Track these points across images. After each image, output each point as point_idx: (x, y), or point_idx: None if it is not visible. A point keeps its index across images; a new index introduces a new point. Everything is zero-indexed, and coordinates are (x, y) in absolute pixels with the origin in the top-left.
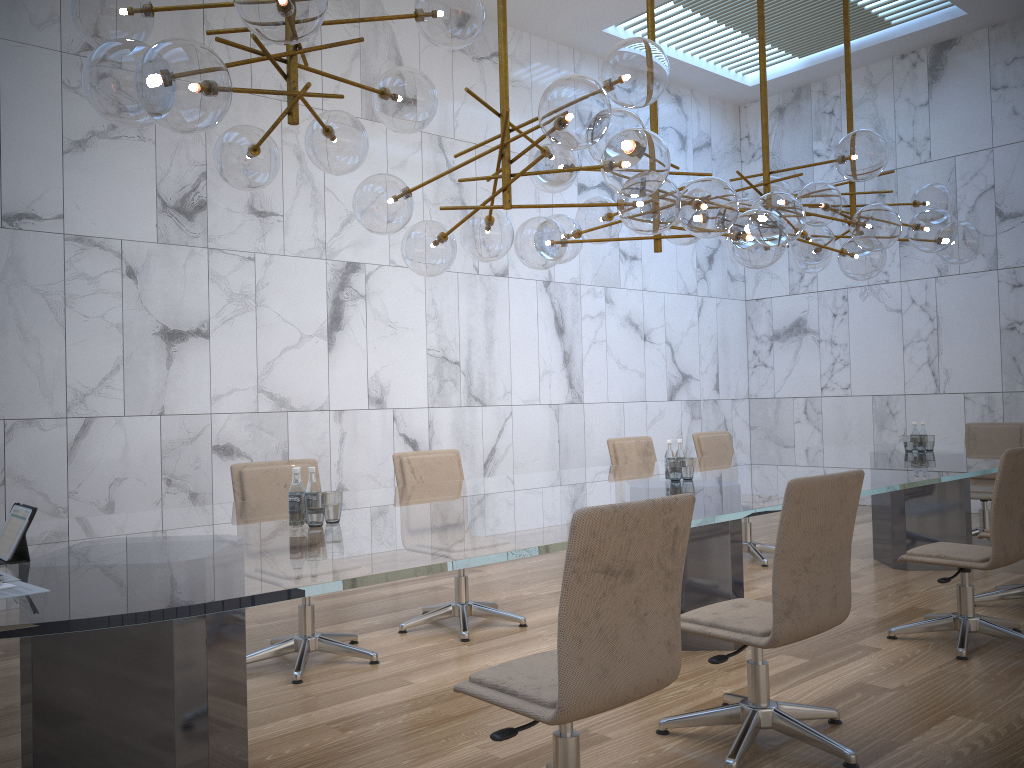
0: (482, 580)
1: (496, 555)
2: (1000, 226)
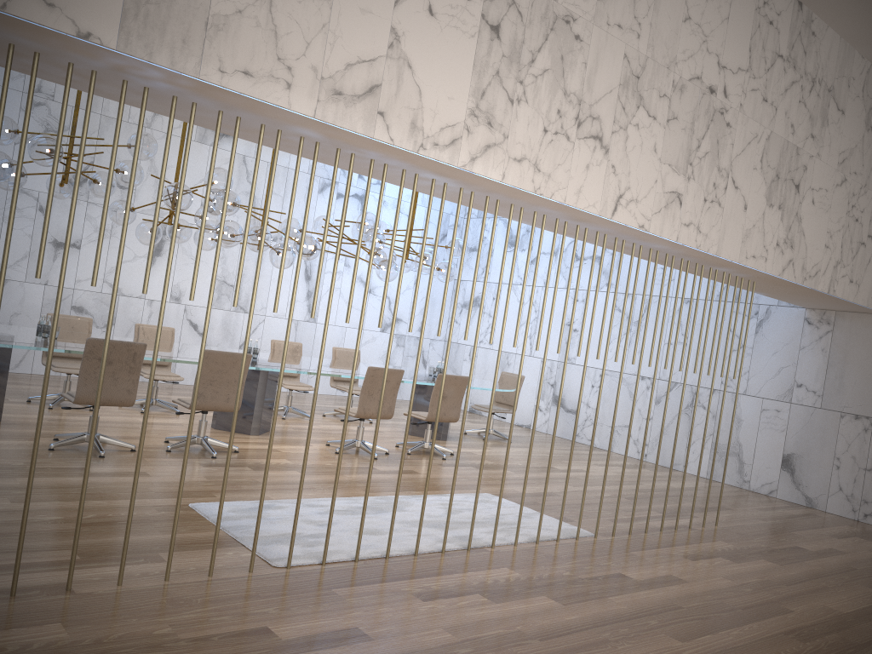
0: None
1: (77, 351)
2: (575, 263)
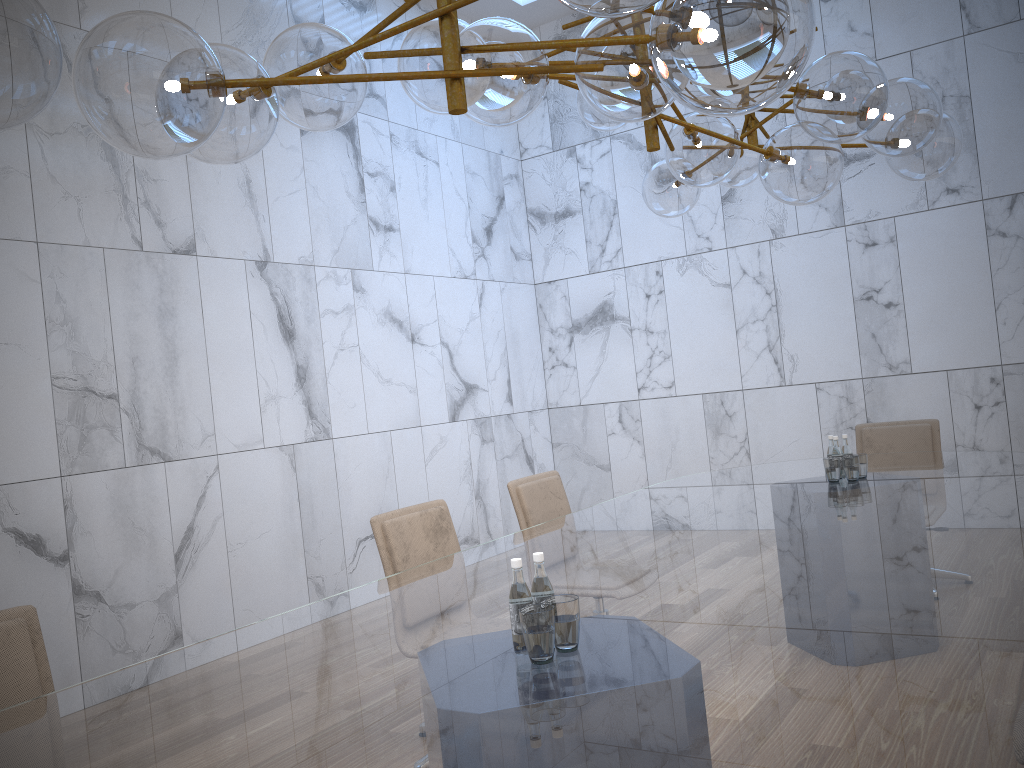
0: None
1: None
2: (844, 171)
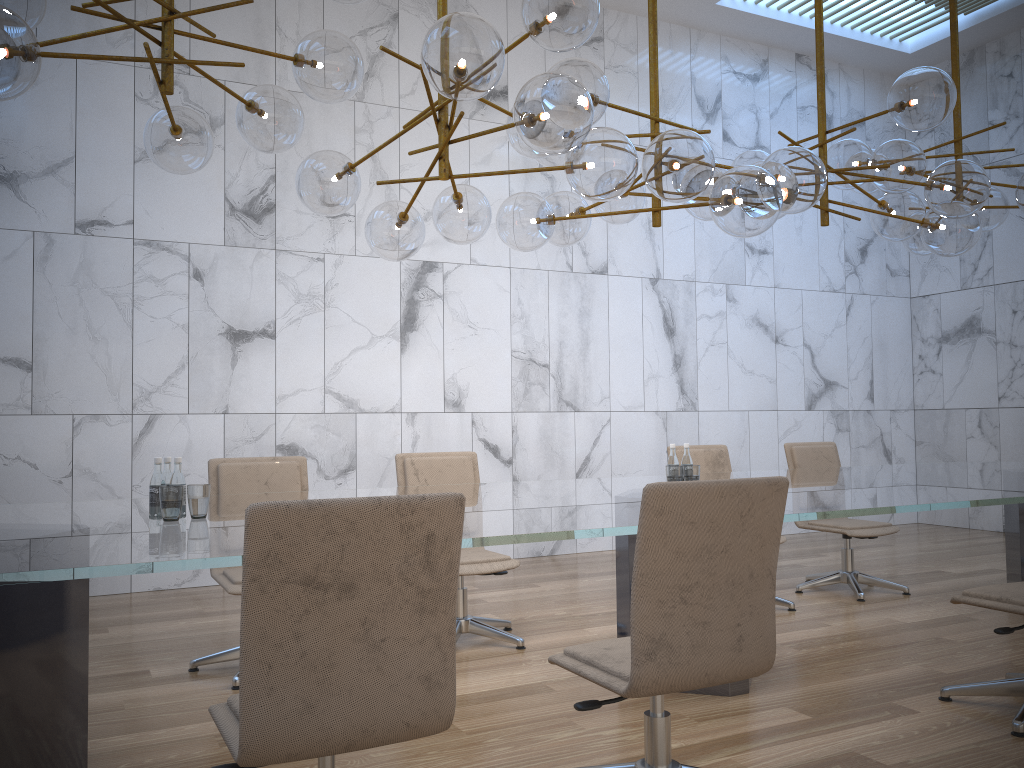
0: (529, 596)
1: (234, 557)
2: None
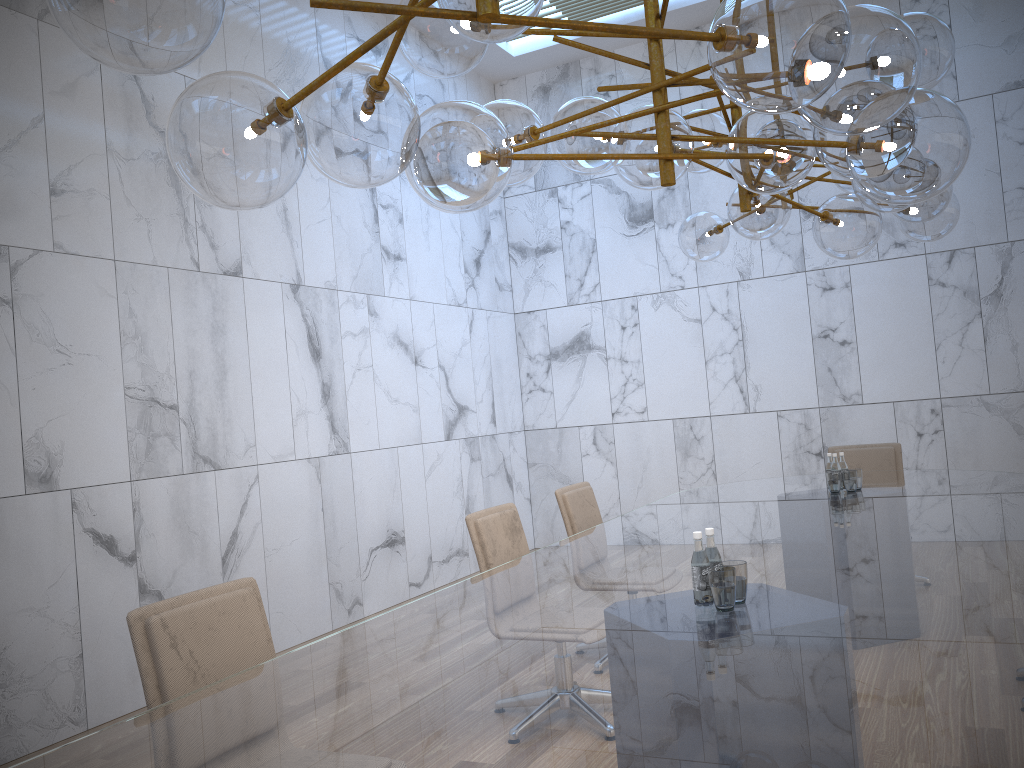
0: None
1: None
2: (805, 223)
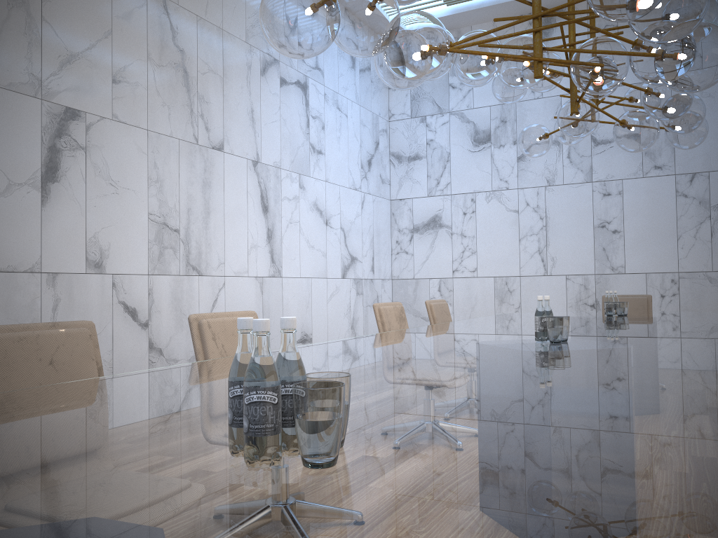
0: None
1: None
2: (594, 149)
